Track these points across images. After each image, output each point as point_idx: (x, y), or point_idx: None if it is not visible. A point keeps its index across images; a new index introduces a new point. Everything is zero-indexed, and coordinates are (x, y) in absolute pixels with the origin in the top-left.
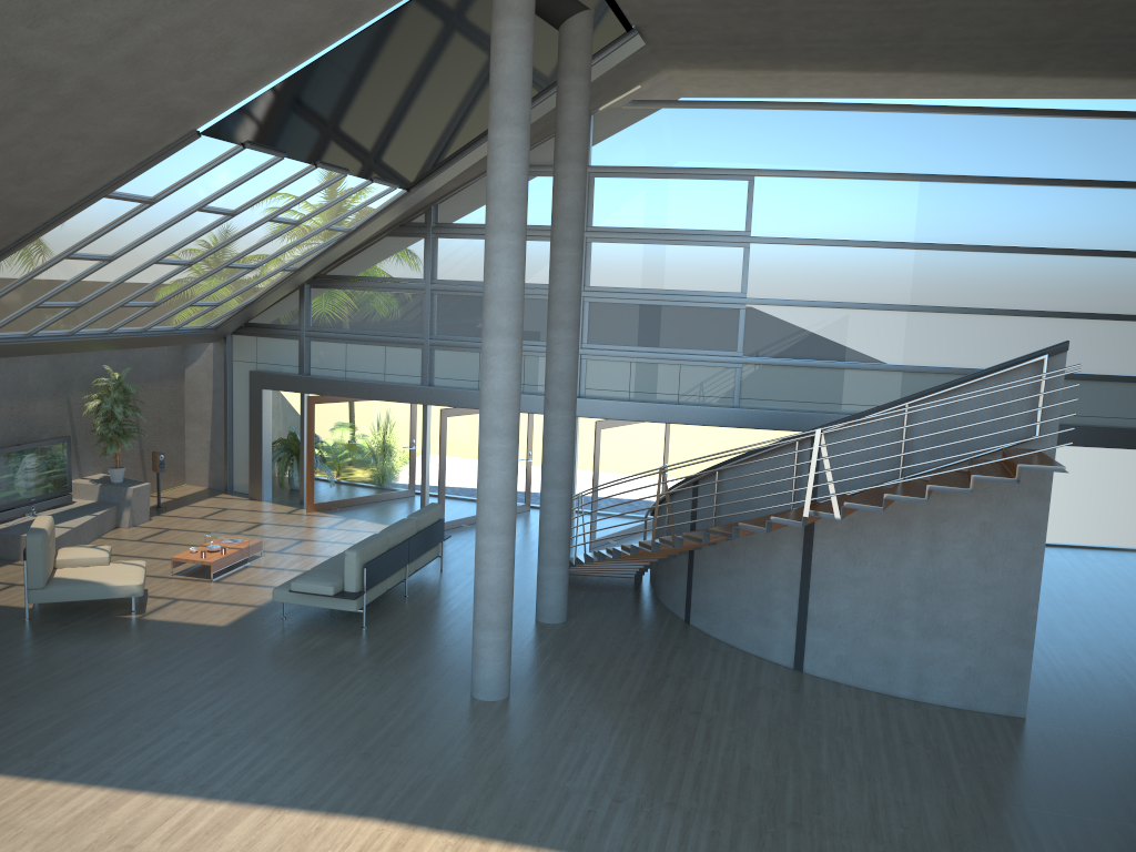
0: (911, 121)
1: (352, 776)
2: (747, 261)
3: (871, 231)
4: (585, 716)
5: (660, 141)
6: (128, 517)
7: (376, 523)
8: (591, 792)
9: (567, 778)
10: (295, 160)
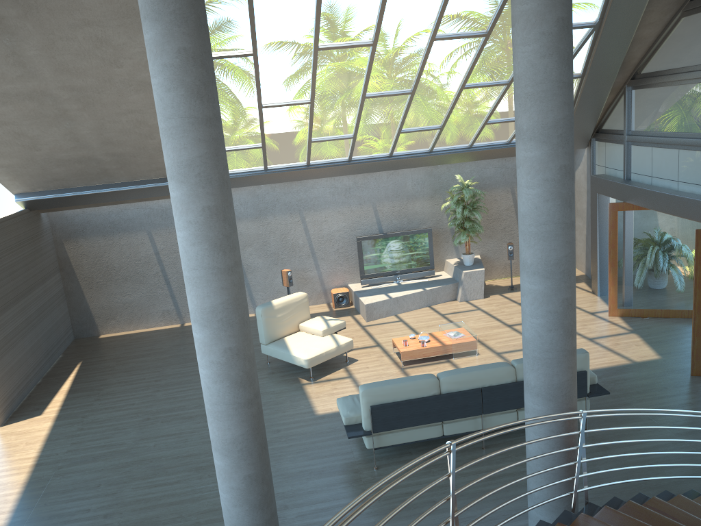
0: None
1: None
2: None
3: None
4: None
5: None
6: (459, 293)
7: (648, 344)
8: None
9: None
10: None
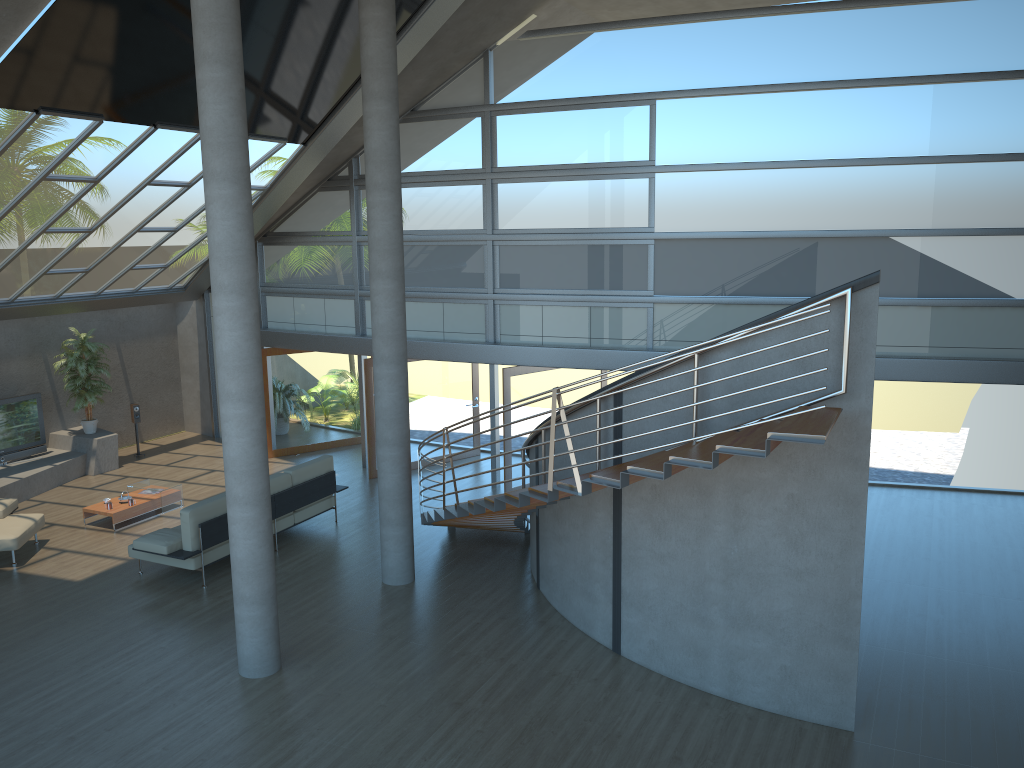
0: (828, 21)
1: (33, 765)
2: (652, 192)
3: (787, 150)
4: (333, 702)
5: (558, 71)
6: (93, 465)
7: None
8: None
9: None
10: (123, 122)
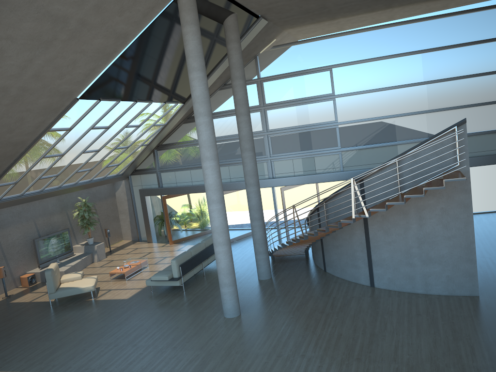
0: (399, 29)
1: (167, 357)
2: (335, 106)
3: (389, 82)
4: (271, 319)
5: (288, 61)
6: (96, 257)
7: None
8: (268, 354)
9: (258, 348)
10: (126, 101)
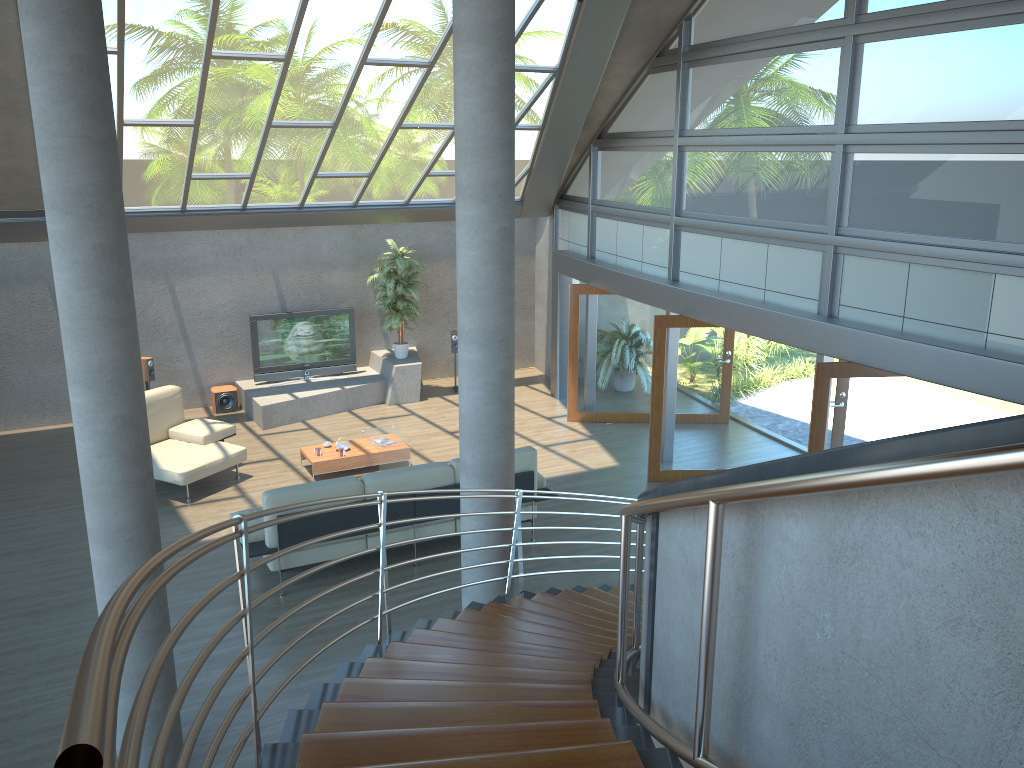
0: None
1: None
2: None
3: None
4: None
5: None
6: (389, 395)
7: (607, 451)
8: None
9: None
10: None
